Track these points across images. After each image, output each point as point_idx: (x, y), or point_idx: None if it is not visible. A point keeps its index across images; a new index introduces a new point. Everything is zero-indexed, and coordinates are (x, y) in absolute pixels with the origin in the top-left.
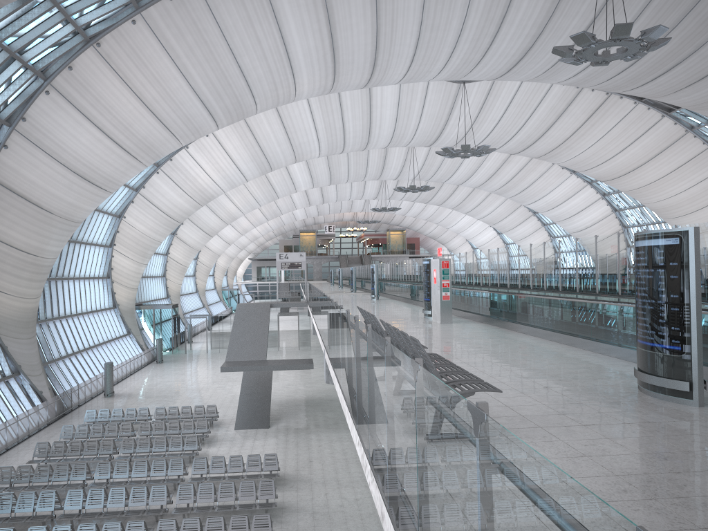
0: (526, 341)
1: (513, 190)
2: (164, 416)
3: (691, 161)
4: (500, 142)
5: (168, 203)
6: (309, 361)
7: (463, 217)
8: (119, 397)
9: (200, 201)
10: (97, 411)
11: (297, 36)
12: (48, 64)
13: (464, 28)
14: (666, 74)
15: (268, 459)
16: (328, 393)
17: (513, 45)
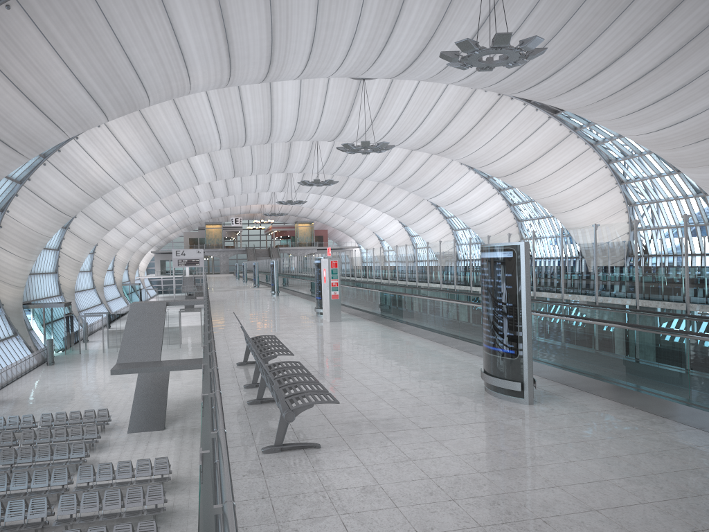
0: (403, 340)
1: (415, 184)
2: (51, 423)
3: (575, 160)
4: (400, 138)
5: (57, 196)
6: None
7: (369, 210)
8: (3, 403)
9: (93, 194)
10: None
11: (189, 29)
12: None
13: (359, 27)
14: (548, 79)
15: (159, 463)
16: None
17: (407, 47)
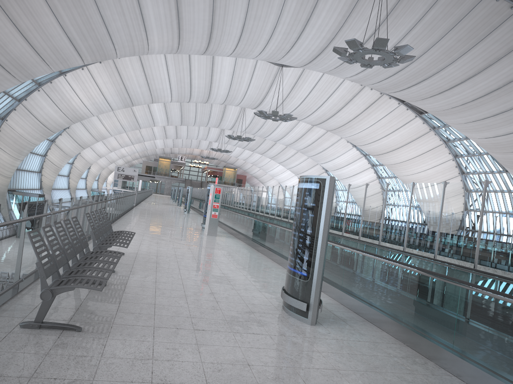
0: (250, 256)
1: (312, 151)
2: None
3: (431, 151)
4: (304, 114)
5: (45, 116)
6: None
7: (278, 166)
8: None
9: (72, 119)
10: None
11: (150, 3)
12: None
13: (279, 22)
14: (417, 85)
15: None
16: None
17: (313, 43)
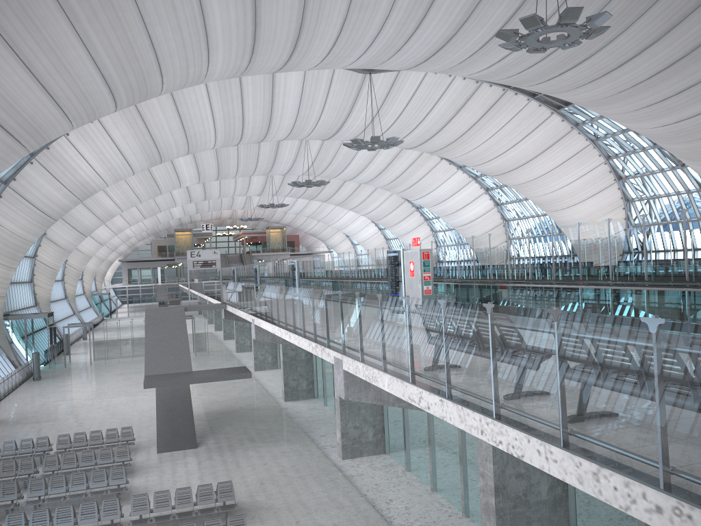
0: None
1: (402, 185)
2: (70, 445)
3: (575, 156)
4: (399, 135)
5: (43, 198)
6: (244, 370)
7: (346, 213)
8: None
9: (81, 196)
10: None
11: (218, 7)
12: None
13: (393, 10)
14: (573, 69)
15: (222, 488)
16: (248, 402)
17: (437, 32)
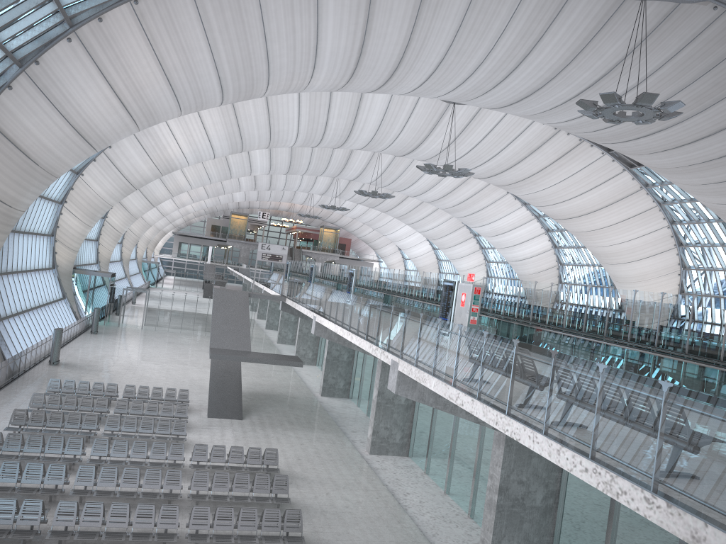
0: None
1: (464, 211)
2: (134, 395)
3: (639, 215)
4: (470, 165)
5: (131, 168)
6: (297, 359)
7: (402, 227)
8: (67, 366)
9: (163, 171)
10: (49, 380)
11: (331, 34)
12: (81, 12)
13: (487, 58)
14: (648, 136)
15: (268, 453)
16: (288, 390)
17: (524, 84)
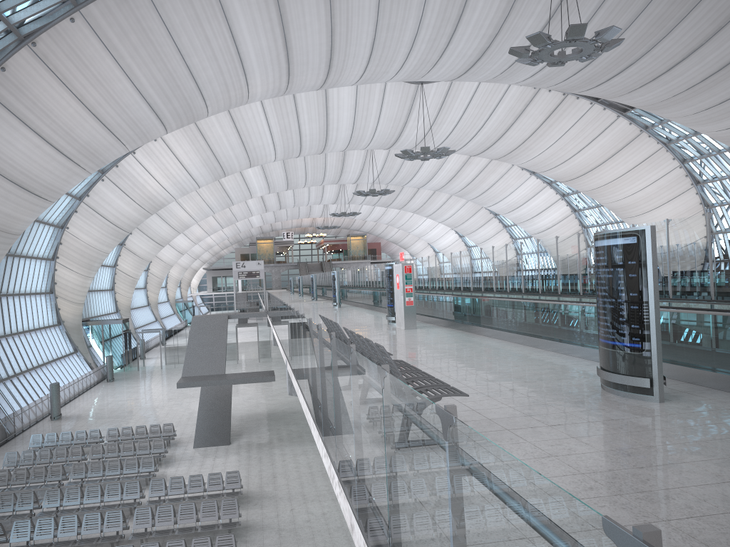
0: (491, 345)
1: (474, 192)
2: (117, 437)
3: (646, 160)
4: (459, 143)
5: (115, 212)
6: (270, 374)
7: (424, 220)
8: (68, 419)
9: (150, 209)
10: (44, 436)
11: (249, 36)
12: None
13: (421, 27)
14: (620, 74)
15: (230, 477)
16: (291, 406)
17: (470, 46)
